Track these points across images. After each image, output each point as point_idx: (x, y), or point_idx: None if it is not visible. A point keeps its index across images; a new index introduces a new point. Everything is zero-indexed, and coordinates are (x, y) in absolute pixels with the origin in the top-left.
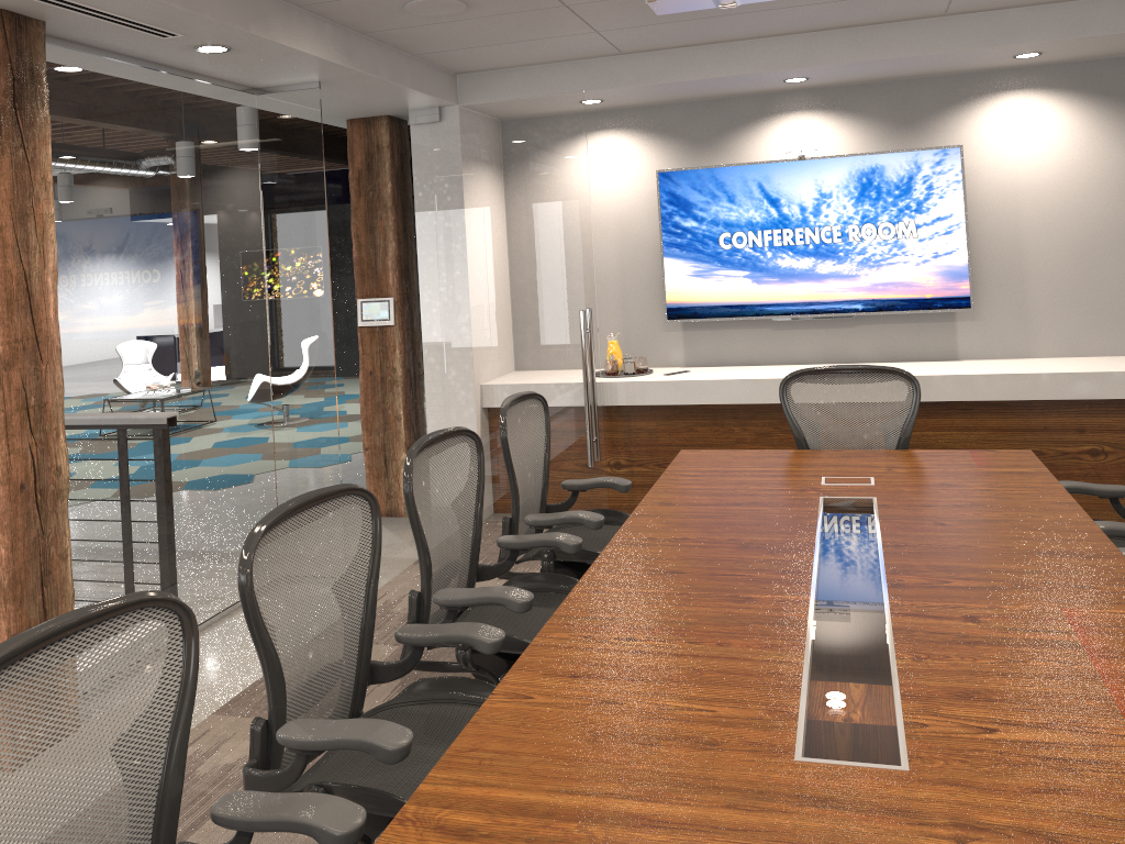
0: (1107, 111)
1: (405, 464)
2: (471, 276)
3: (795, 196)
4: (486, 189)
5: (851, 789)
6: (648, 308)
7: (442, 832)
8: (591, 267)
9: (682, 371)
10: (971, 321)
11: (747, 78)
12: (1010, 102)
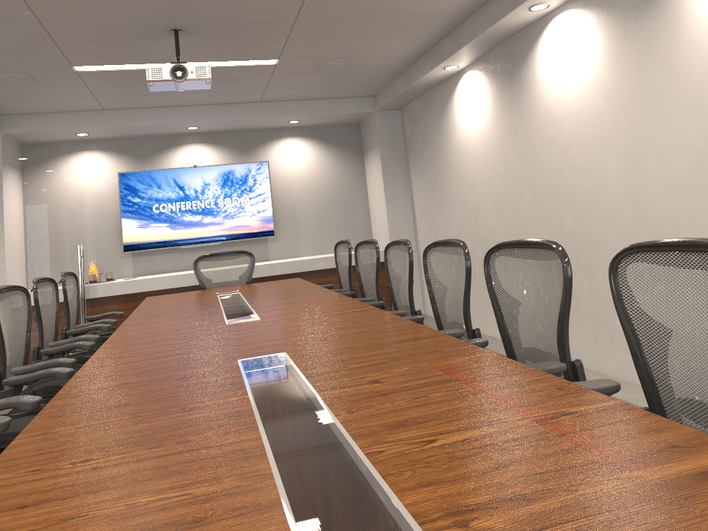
0: (326, 147)
1: (33, 285)
2: (7, 230)
3: (192, 185)
4: (18, 180)
5: (244, 323)
6: (112, 246)
7: (116, 349)
8: (84, 221)
9: (133, 278)
10: (275, 242)
11: (170, 125)
12: (288, 142)
